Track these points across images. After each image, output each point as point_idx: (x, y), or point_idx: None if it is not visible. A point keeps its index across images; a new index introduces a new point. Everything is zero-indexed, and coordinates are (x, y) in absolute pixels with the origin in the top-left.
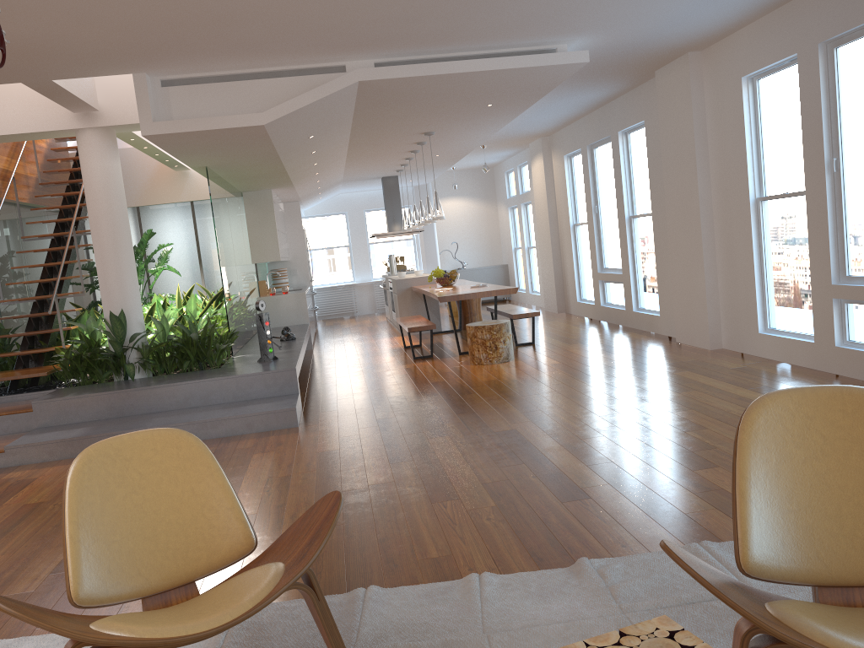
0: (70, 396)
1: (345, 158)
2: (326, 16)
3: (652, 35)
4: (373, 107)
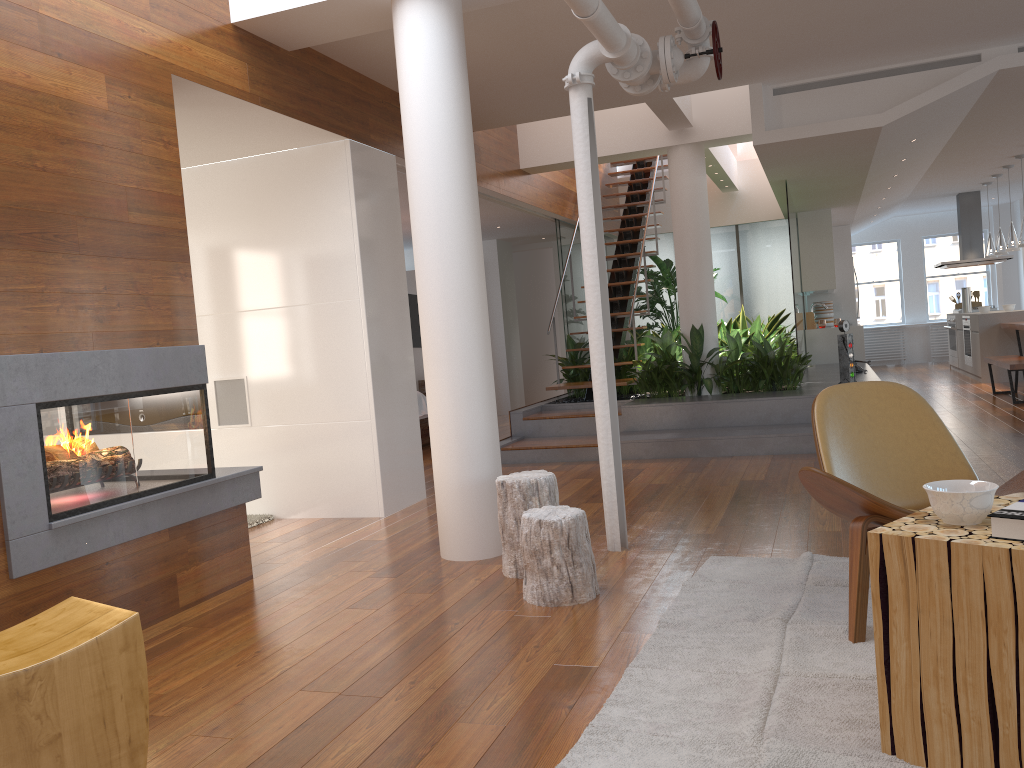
0: (655, 404)
1: (927, 168)
2: (985, 0)
3: None
4: (998, 101)
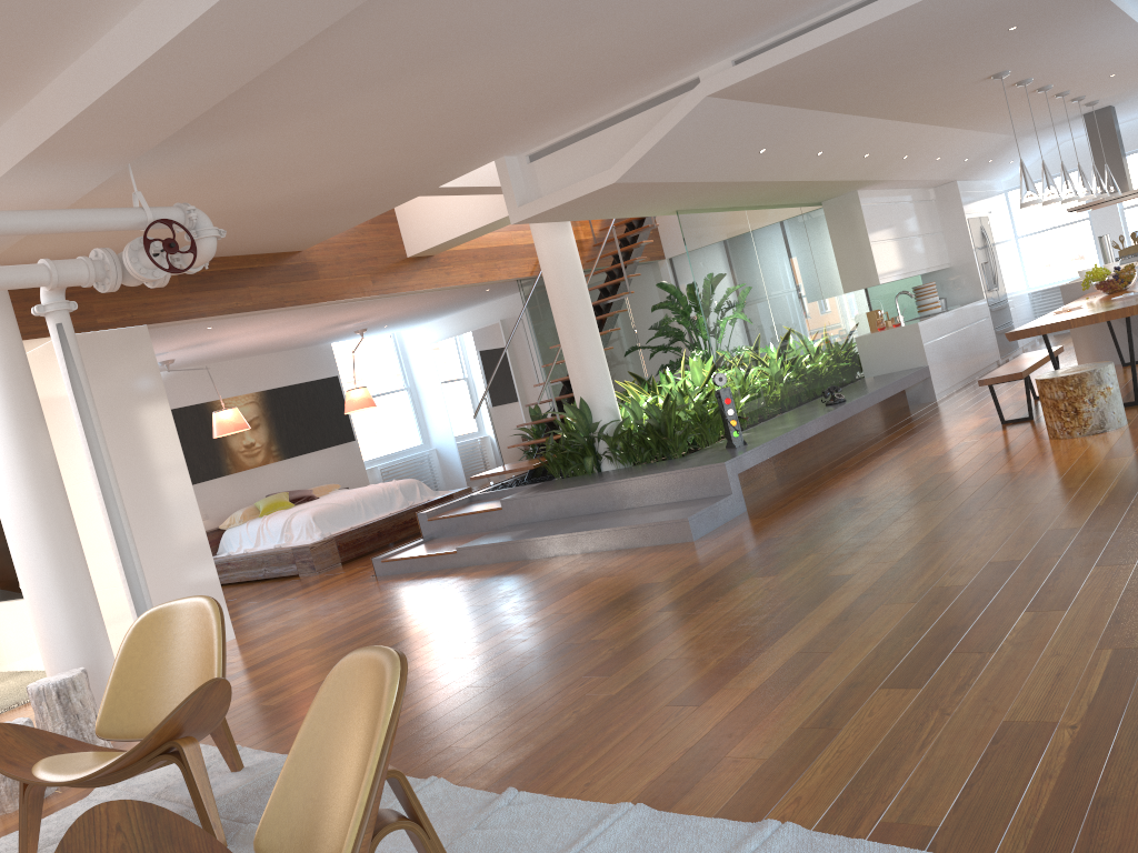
0: (526, 495)
1: (936, 127)
2: (565, 65)
3: None
4: (809, 96)
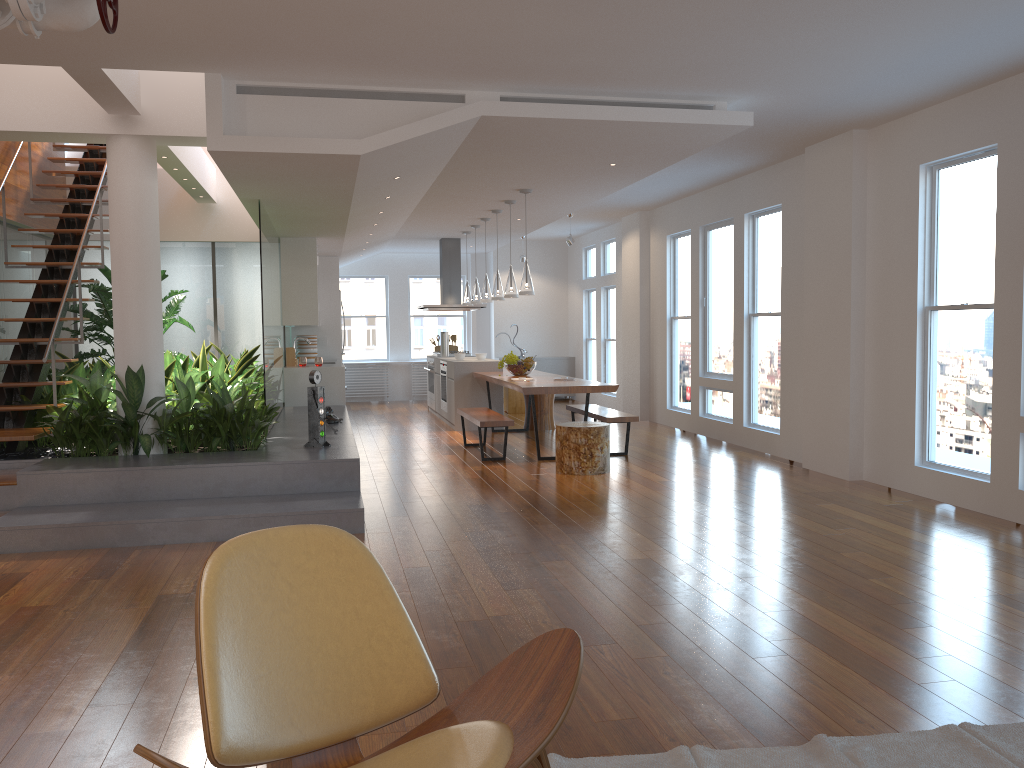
0: (68, 470)
1: (412, 209)
2: (471, 30)
3: (826, 103)
4: (479, 150)
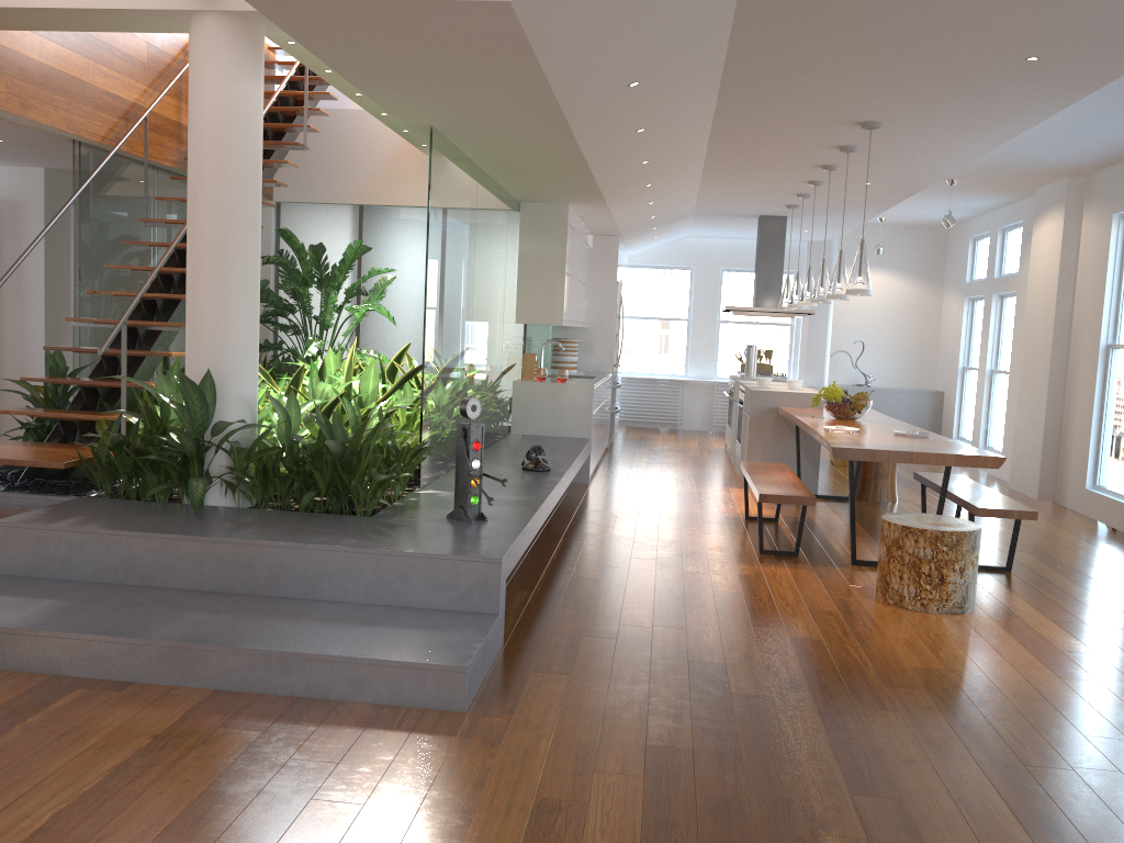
0: (61, 526)
1: (702, 163)
2: None
3: None
4: (773, 26)
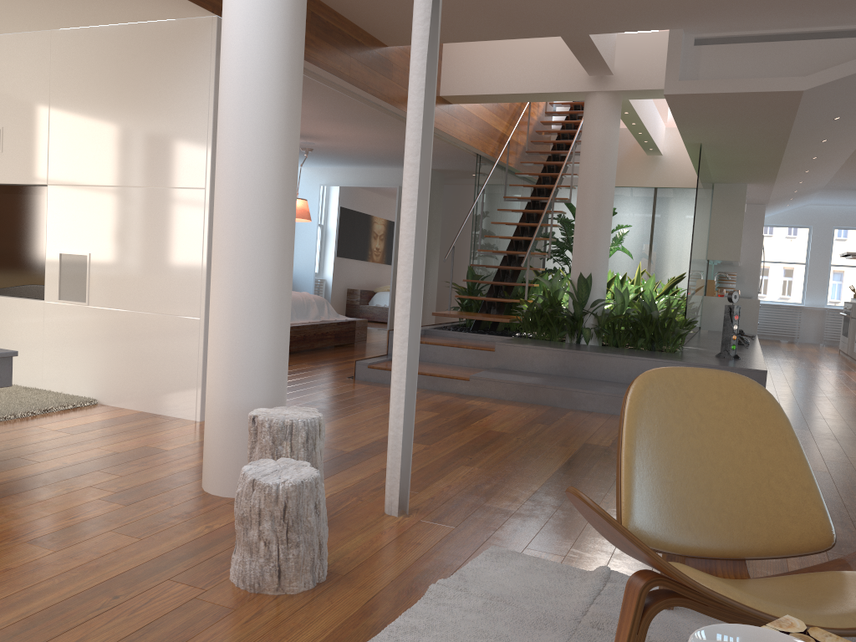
0: (529, 345)
1: (847, 156)
2: None
3: None
4: None
